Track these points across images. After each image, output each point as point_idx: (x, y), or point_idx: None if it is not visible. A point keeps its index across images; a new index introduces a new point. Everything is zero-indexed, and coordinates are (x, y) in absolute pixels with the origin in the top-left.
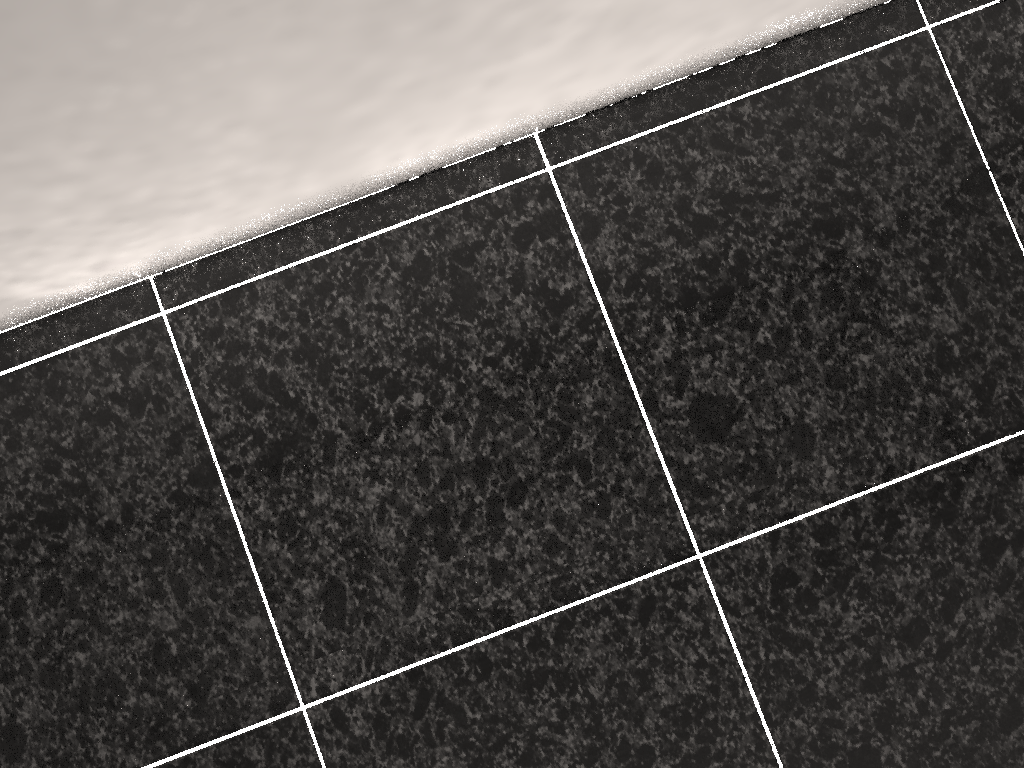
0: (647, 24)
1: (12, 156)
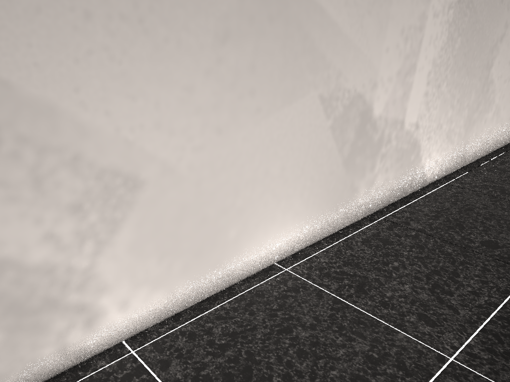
0: (498, 116)
1: (454, 91)
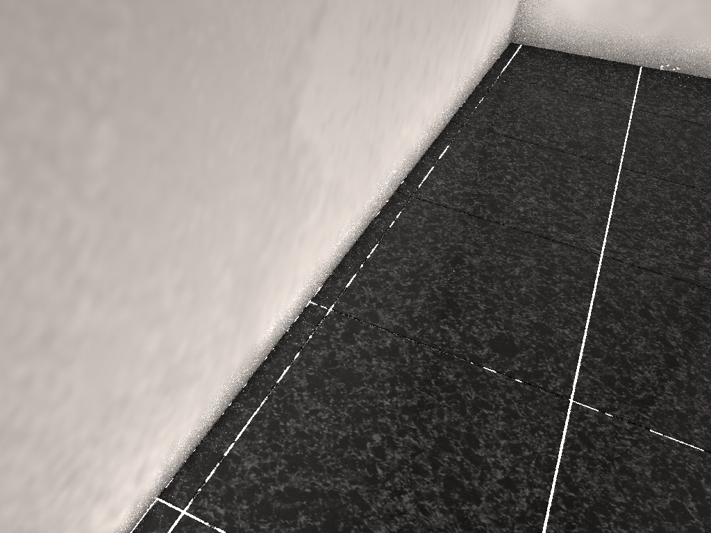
0: (339, 197)
1: (150, 281)
